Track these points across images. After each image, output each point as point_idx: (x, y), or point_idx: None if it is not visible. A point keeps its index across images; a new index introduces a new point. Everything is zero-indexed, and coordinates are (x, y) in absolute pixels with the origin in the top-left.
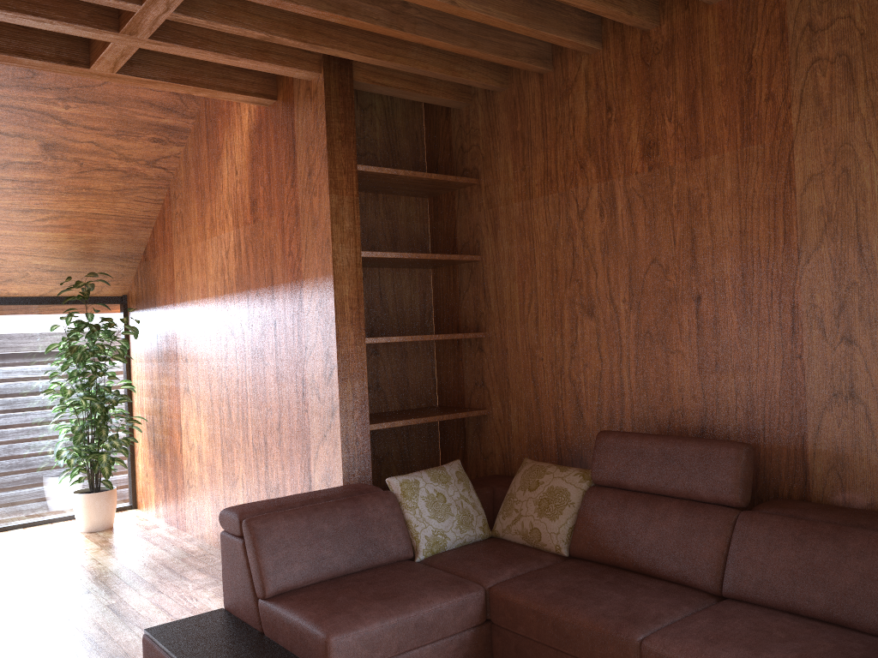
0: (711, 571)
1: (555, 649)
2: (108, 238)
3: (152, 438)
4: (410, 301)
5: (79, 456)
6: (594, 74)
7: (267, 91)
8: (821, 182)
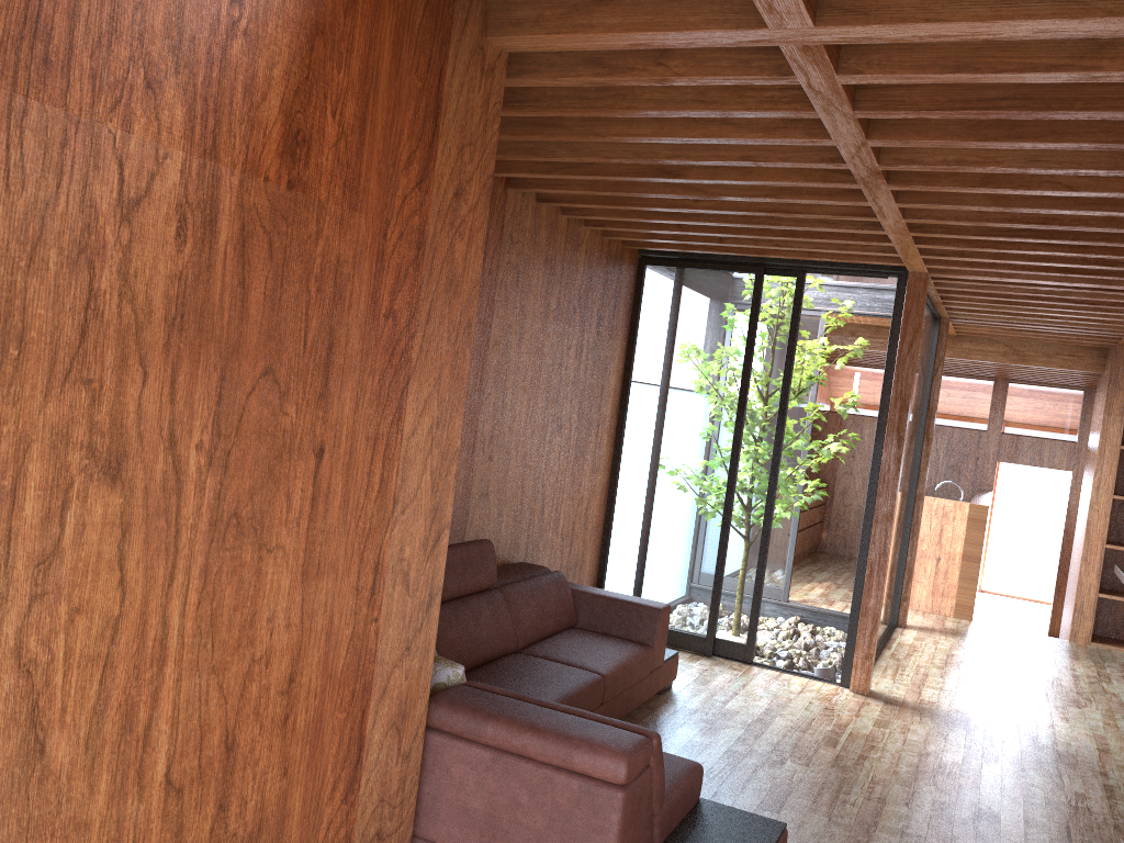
0: (515, 635)
1: None
2: None
3: None
4: None
5: None
6: None
7: None
8: (498, 348)
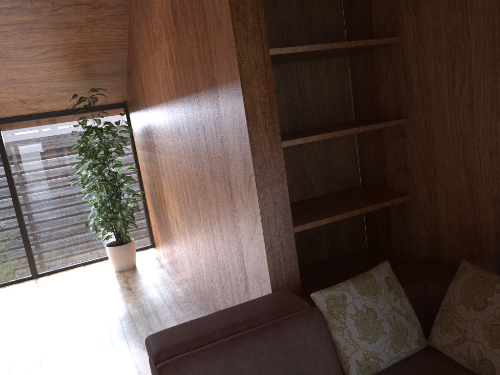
0: None
1: None
2: (97, 61)
3: (153, 203)
4: (329, 91)
5: (104, 221)
6: None
7: None
8: None
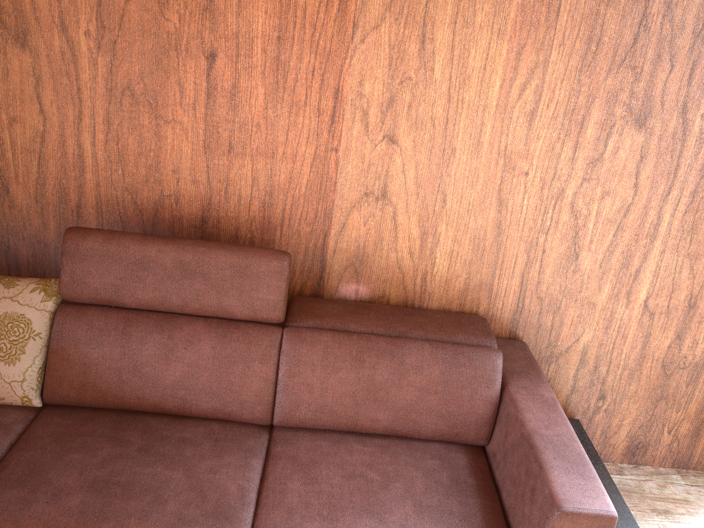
0: (261, 403)
1: None
2: None
3: None
4: None
5: None
6: None
7: None
8: None
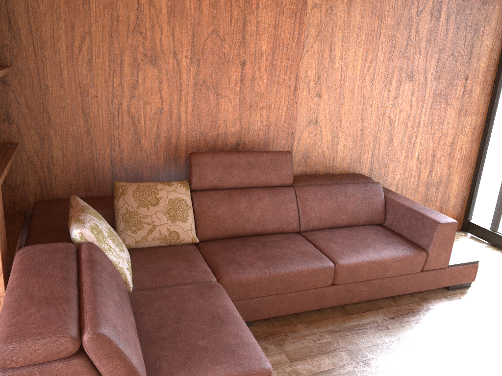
0: (295, 221)
1: (276, 294)
2: None
3: None
4: None
5: None
6: None
7: None
8: (320, 10)
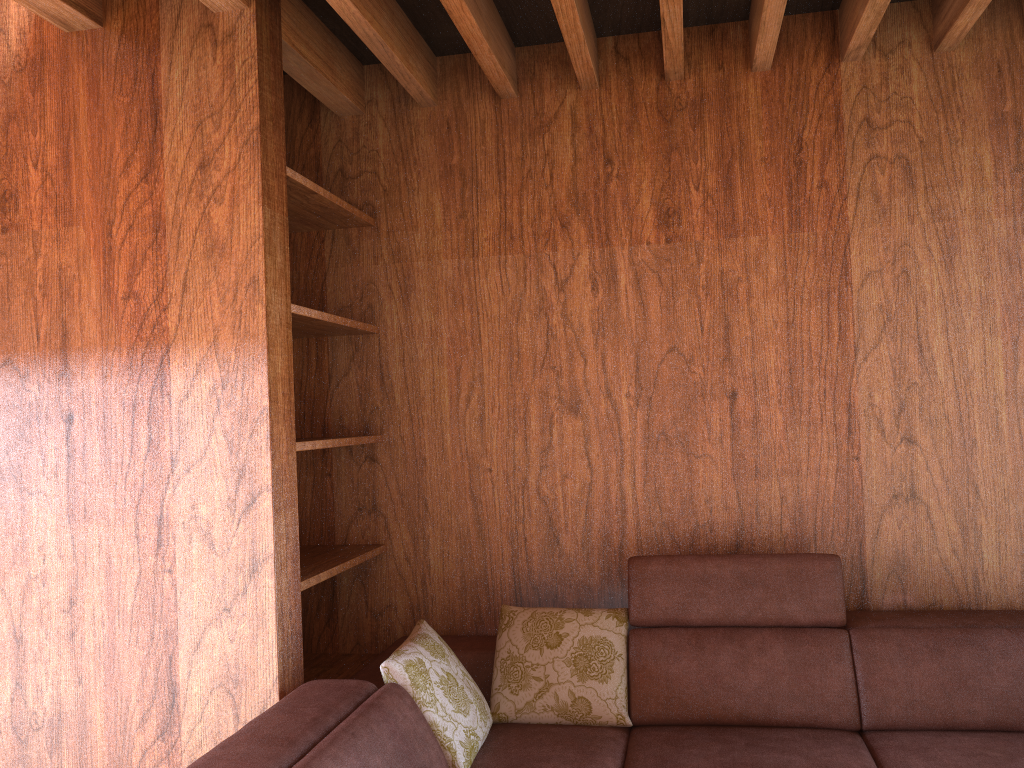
0: (846, 703)
1: None
2: None
3: None
4: None
5: None
6: (586, 115)
7: (91, 6)
8: (880, 280)
